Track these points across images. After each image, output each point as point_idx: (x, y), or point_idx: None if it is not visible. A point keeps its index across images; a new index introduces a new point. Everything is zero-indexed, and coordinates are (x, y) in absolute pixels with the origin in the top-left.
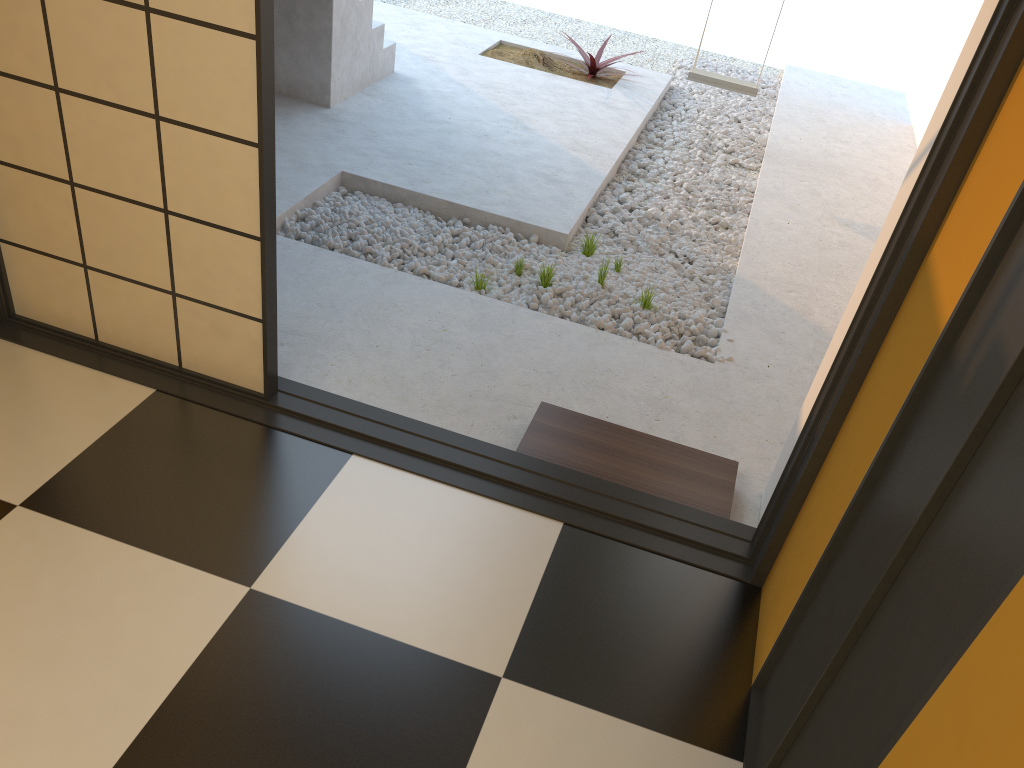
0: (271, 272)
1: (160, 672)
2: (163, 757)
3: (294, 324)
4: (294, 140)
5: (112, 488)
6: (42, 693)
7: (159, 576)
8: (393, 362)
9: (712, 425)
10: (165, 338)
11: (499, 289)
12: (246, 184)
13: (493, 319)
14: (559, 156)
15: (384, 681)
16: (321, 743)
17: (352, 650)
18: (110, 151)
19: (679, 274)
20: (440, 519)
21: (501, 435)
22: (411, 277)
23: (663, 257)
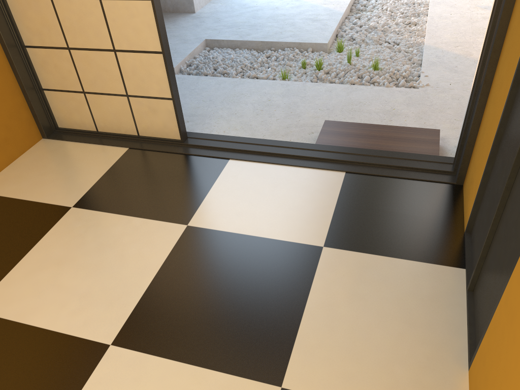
0: (171, 70)
1: (149, 267)
2: (156, 303)
3: (192, 112)
4: (179, 30)
5: (114, 193)
6: (95, 283)
7: (142, 227)
8: (245, 119)
9: (422, 118)
10: (128, 121)
11: (295, 77)
12: (149, 23)
13: (294, 90)
14: (317, 9)
15: (261, 256)
16: (233, 288)
17: (242, 245)
18: (82, 25)
19: (392, 51)
20: (279, 180)
21: (306, 142)
22: (248, 80)
23: (382, 45)
